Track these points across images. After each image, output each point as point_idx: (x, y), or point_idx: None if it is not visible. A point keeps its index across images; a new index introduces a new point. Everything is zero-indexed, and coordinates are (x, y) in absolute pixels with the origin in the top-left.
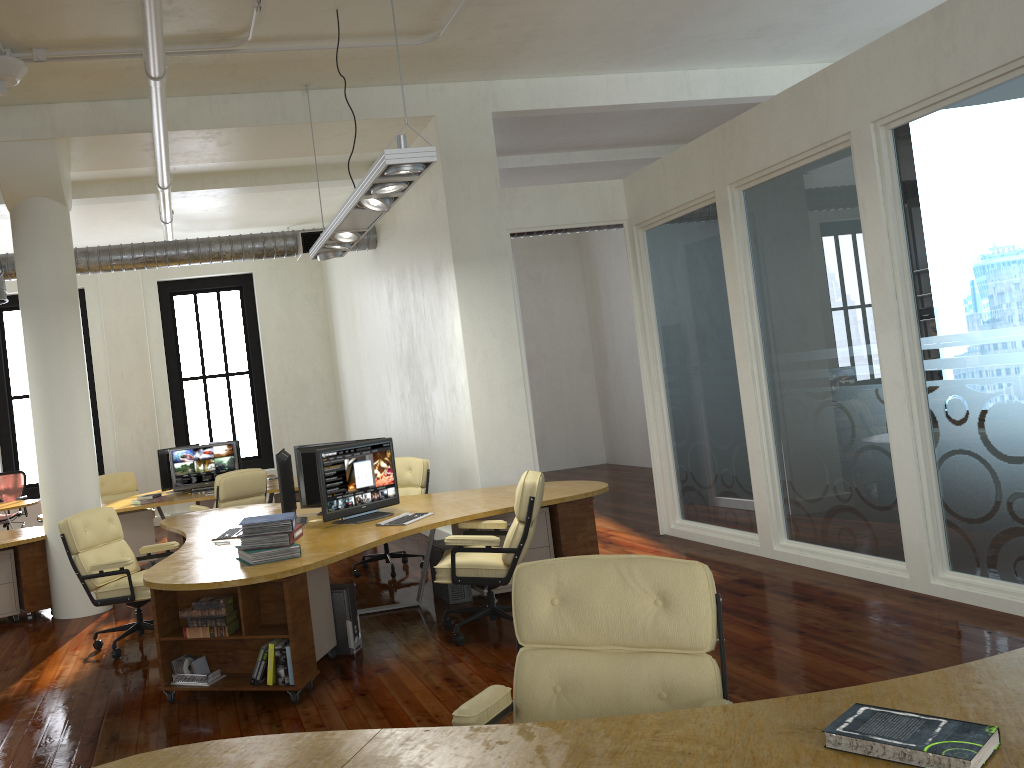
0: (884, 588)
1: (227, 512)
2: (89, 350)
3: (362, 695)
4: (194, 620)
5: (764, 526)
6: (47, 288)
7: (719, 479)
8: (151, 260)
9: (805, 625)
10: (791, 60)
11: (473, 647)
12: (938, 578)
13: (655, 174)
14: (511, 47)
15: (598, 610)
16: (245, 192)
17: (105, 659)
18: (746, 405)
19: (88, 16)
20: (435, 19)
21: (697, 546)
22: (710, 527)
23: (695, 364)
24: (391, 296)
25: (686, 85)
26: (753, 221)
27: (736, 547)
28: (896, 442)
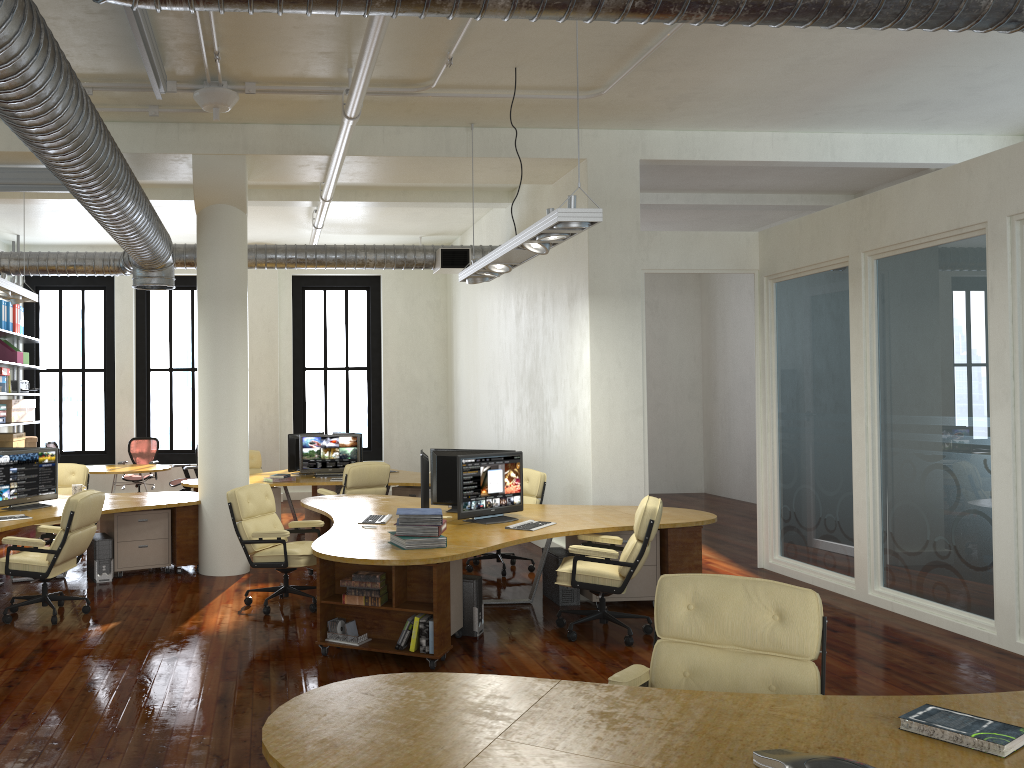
0: (971, 641)
1: (359, 499)
2: None
3: (489, 670)
4: (352, 589)
5: (861, 571)
6: (223, 285)
7: (822, 523)
8: (301, 261)
9: (891, 663)
10: (938, 131)
11: (584, 644)
12: (1023, 638)
13: (791, 232)
14: (667, 105)
15: (726, 617)
16: (392, 206)
17: (256, 614)
18: (856, 458)
19: (300, 61)
20: (602, 79)
21: (793, 582)
22: (808, 566)
23: (810, 413)
24: (519, 315)
25: (830, 147)
26: (883, 289)
27: (831, 588)
28: (998, 510)
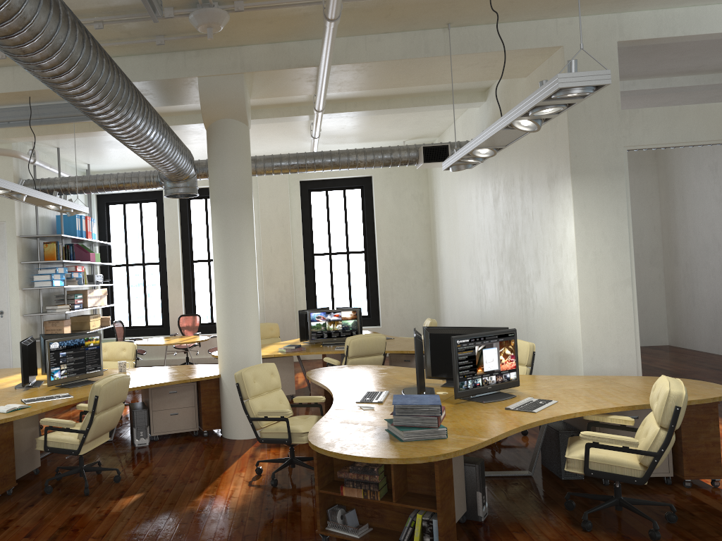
0: None
1: (359, 371)
2: None
3: None
4: (350, 481)
5: None
6: (230, 188)
7: None
8: (302, 166)
9: None
10: None
11: (602, 536)
12: None
13: None
14: None
15: None
16: (378, 114)
17: (265, 485)
18: None
19: None
20: None
21: None
22: None
23: None
24: (497, 200)
25: None
26: None
27: None
28: None
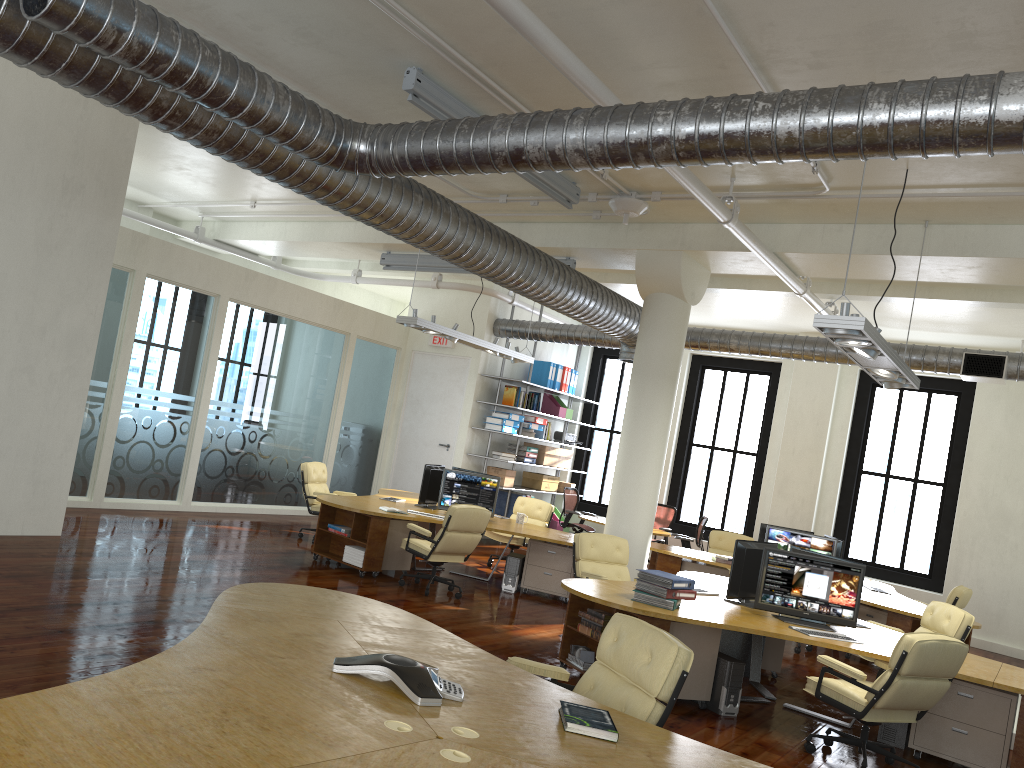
0: None
1: None
2: (771, 420)
3: (670, 726)
4: (584, 620)
5: None
6: (650, 363)
7: None
8: (797, 352)
9: None
10: None
11: (814, 758)
12: None
13: None
14: None
15: (623, 650)
16: (919, 302)
17: None
18: None
19: None
20: None
21: None
22: None
23: None
24: None
25: None
26: None
27: None
28: None
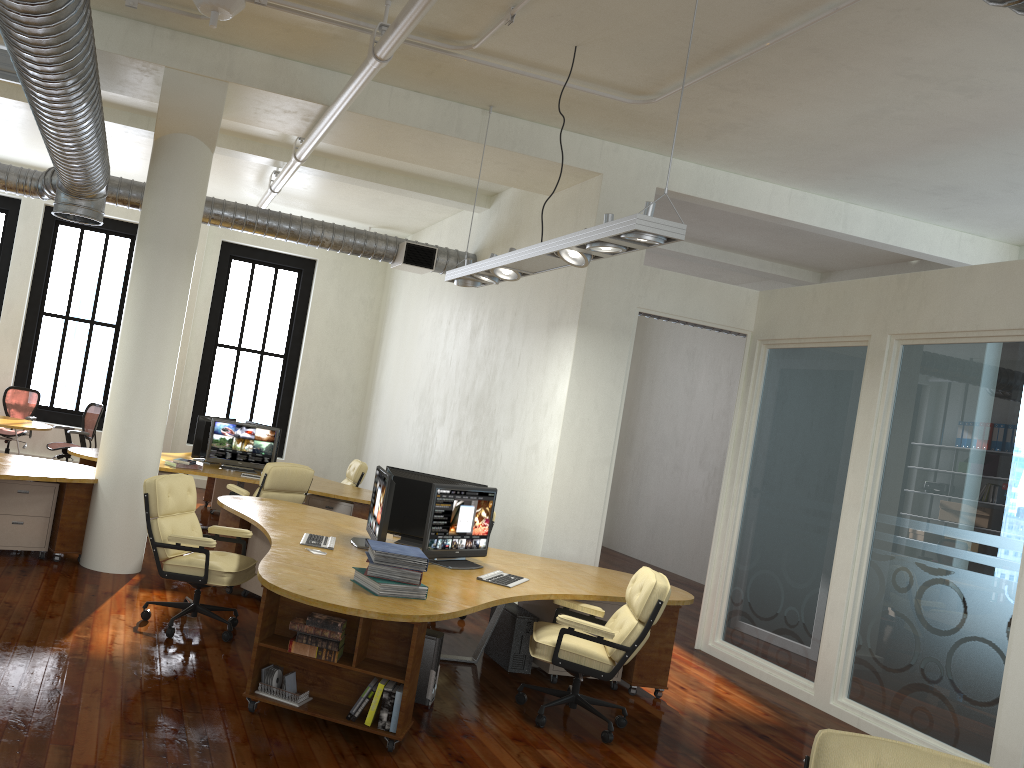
0: None
1: (286, 508)
2: None
3: (459, 762)
4: (304, 636)
5: (825, 677)
6: (172, 230)
7: (781, 615)
8: (251, 225)
9: None
10: (948, 223)
11: (555, 734)
12: None
13: (801, 298)
14: (708, 132)
15: None
16: (360, 185)
17: (156, 634)
18: (841, 554)
19: None
20: (659, 84)
21: (739, 674)
22: (755, 658)
23: (788, 495)
24: (476, 331)
25: (844, 217)
26: (906, 378)
27: (783, 687)
28: (1018, 645)
